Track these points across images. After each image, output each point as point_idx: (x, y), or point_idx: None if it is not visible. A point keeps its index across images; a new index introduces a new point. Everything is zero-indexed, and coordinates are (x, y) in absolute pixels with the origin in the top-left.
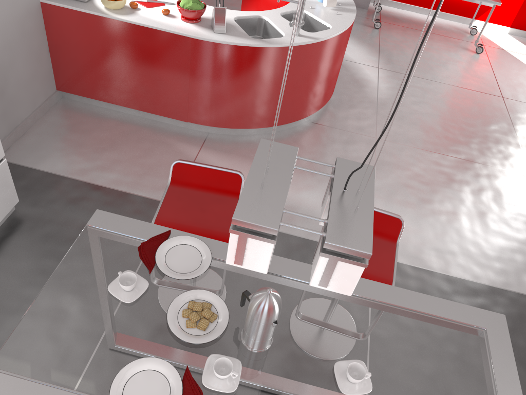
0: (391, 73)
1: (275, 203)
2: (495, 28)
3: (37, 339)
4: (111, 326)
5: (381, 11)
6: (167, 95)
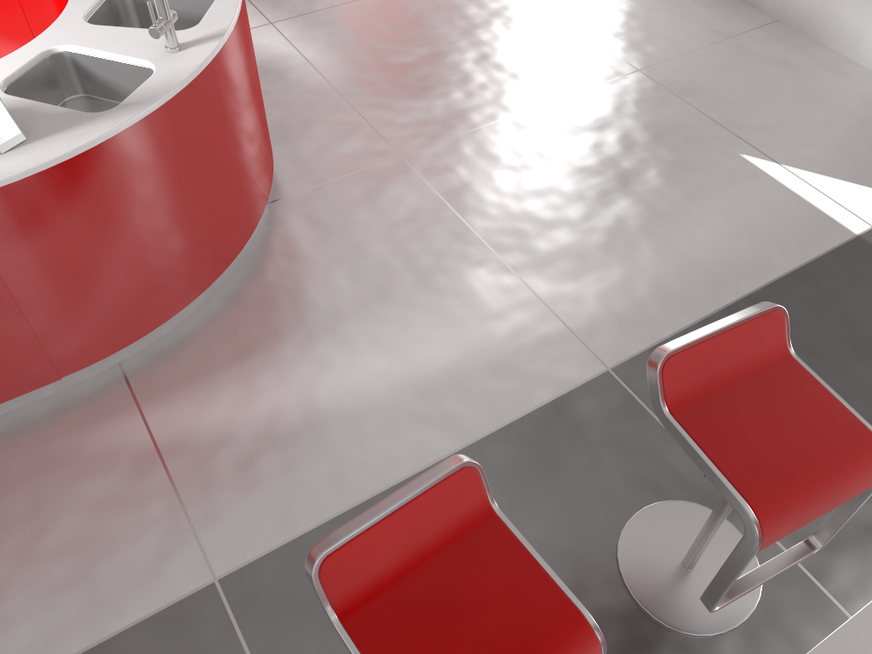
0: (301, 21)
1: None
2: None
3: None
4: None
5: None
6: None
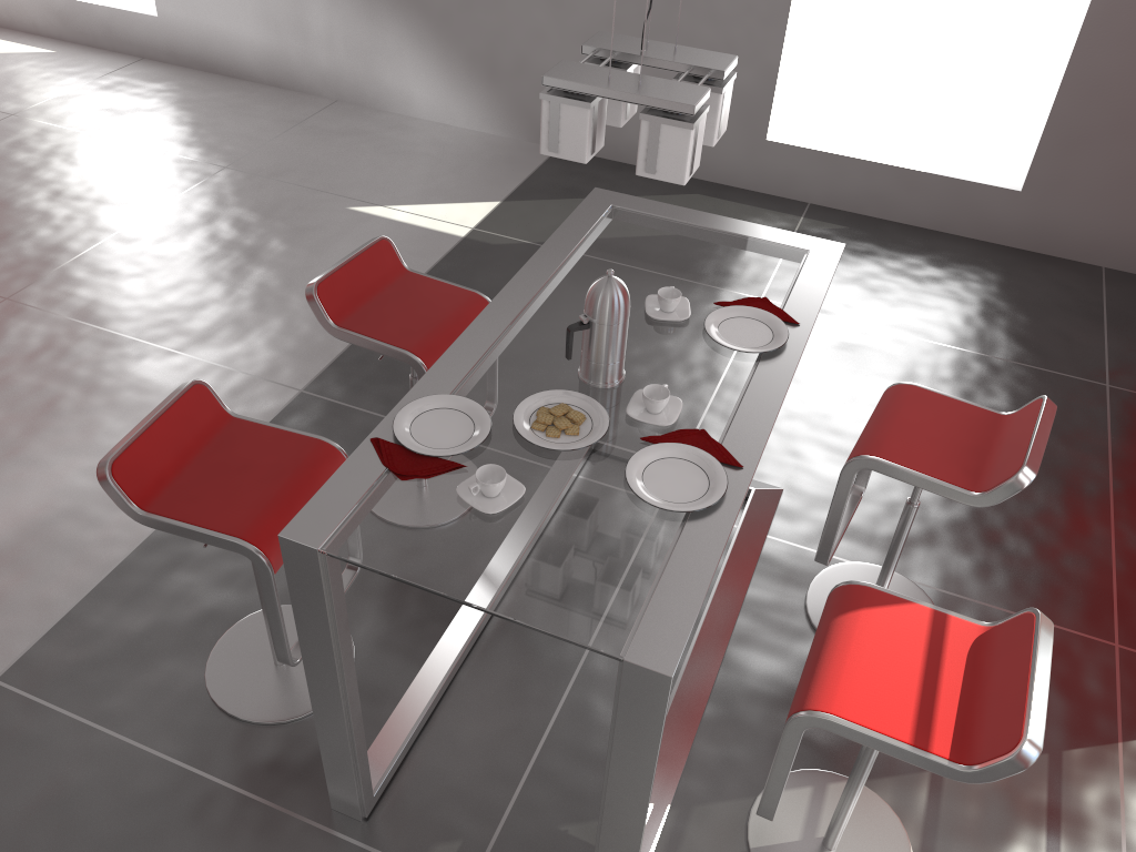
0: None
1: (669, 84)
2: None
3: (576, 600)
4: (564, 515)
5: None
6: None
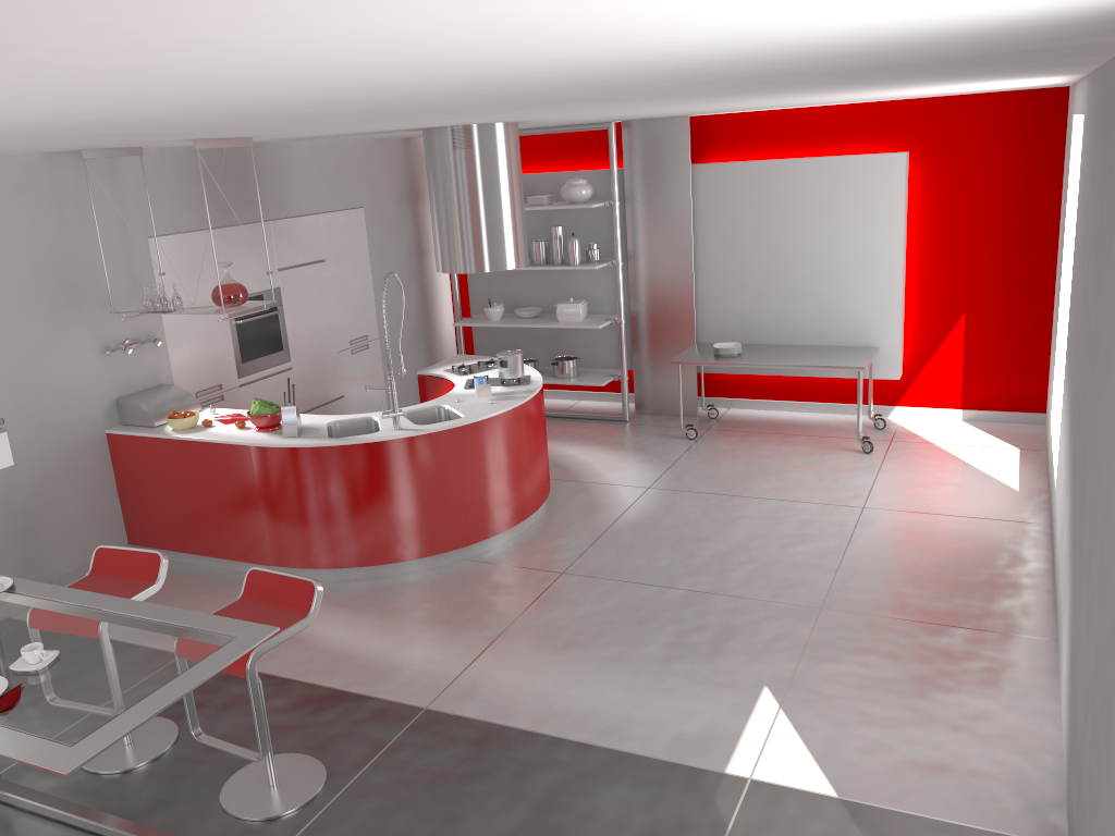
0: (666, 492)
1: None
2: (935, 413)
3: None
4: None
5: (723, 416)
6: (241, 529)
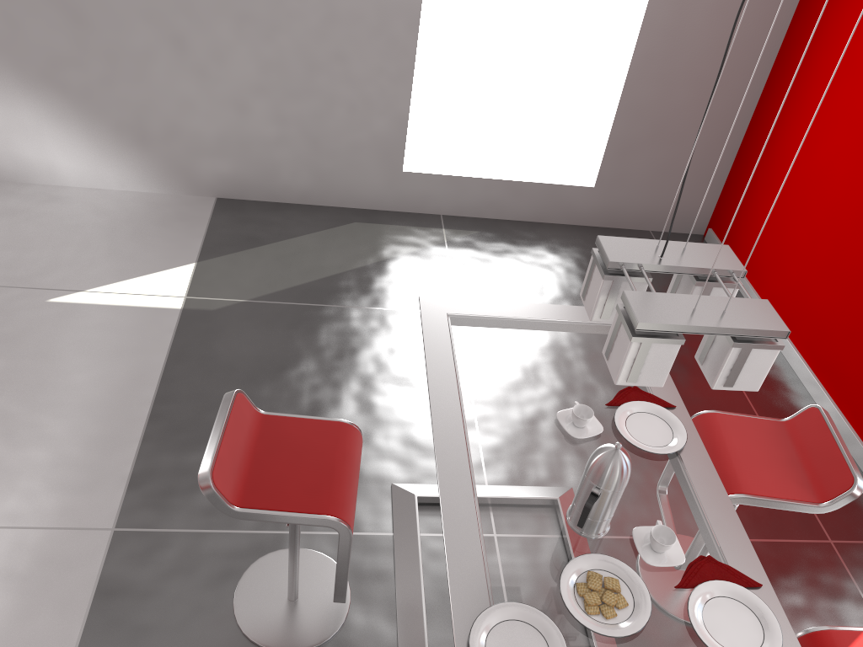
0: None
1: (737, 303)
2: None
3: None
4: None
5: None
6: None
